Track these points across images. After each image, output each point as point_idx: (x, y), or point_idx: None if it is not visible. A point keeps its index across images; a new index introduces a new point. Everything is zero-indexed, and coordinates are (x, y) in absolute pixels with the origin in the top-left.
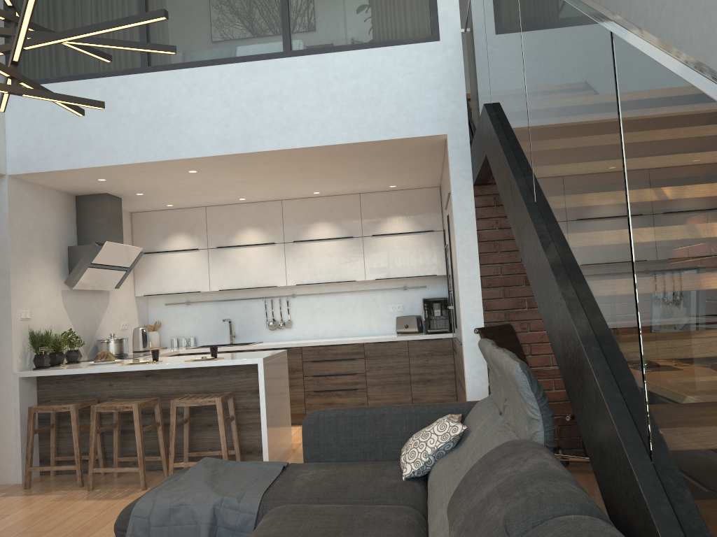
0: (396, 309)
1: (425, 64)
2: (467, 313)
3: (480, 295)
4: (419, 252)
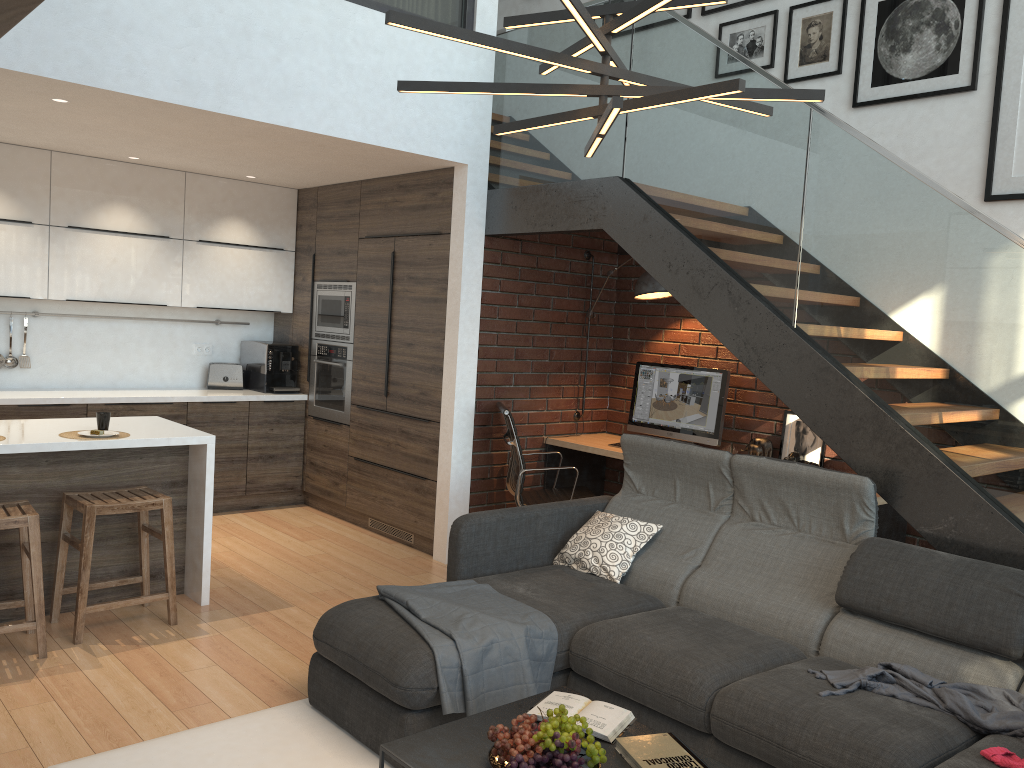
0: (203, 351)
1: (456, 67)
2: (461, 387)
3: (476, 367)
4: (262, 276)
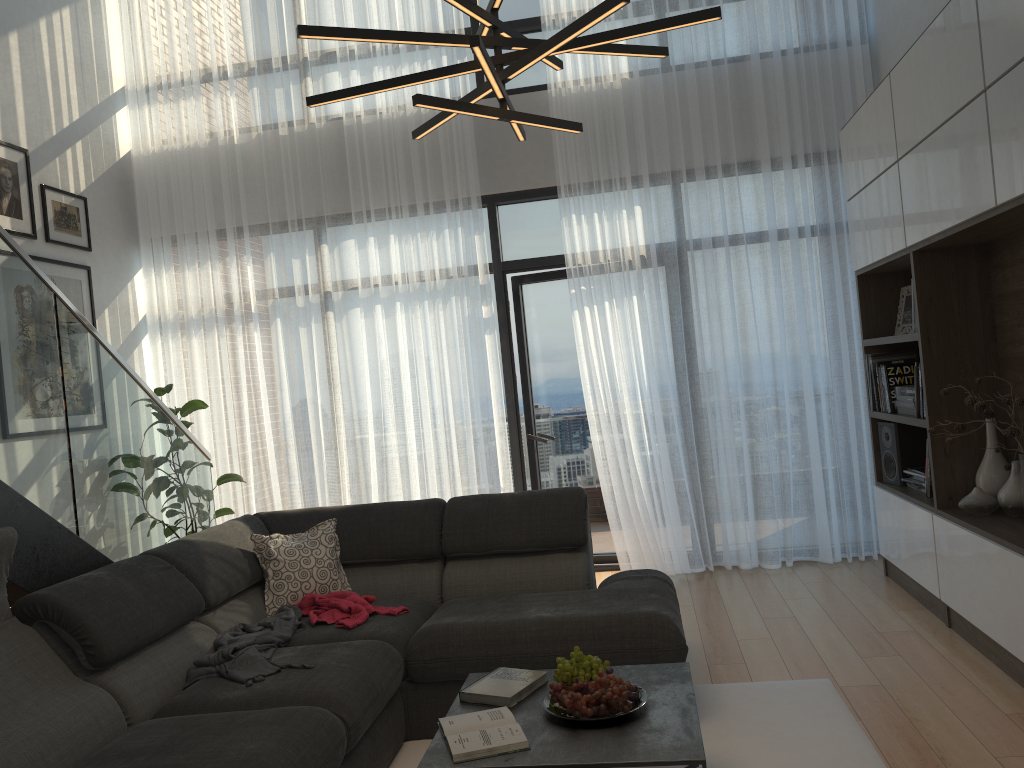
0: None
1: None
2: None
3: None
4: None
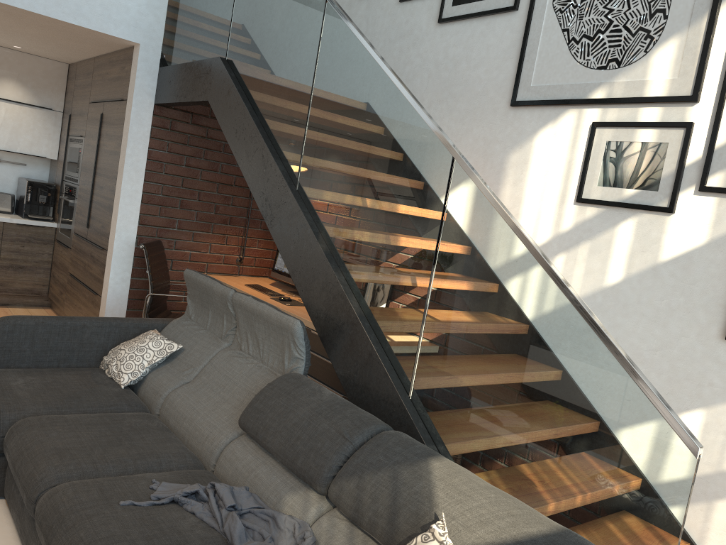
0: None
1: None
2: (123, 224)
3: (139, 209)
4: (31, 128)
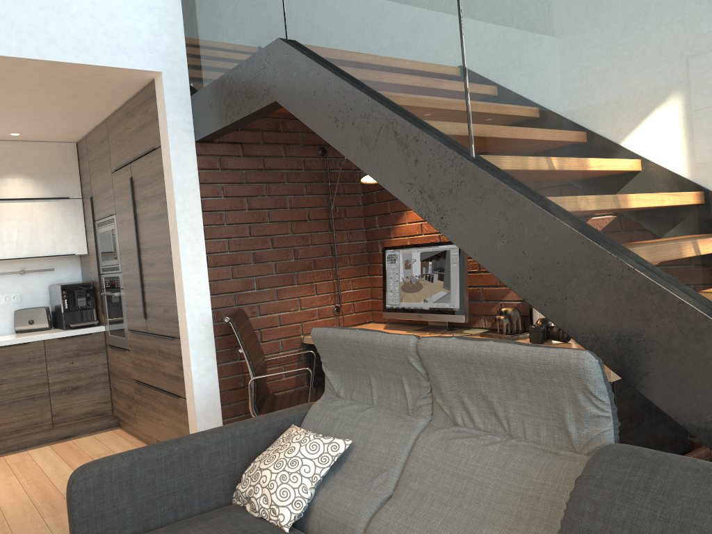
0: (11, 300)
1: None
2: (192, 299)
3: (207, 276)
4: (50, 224)
